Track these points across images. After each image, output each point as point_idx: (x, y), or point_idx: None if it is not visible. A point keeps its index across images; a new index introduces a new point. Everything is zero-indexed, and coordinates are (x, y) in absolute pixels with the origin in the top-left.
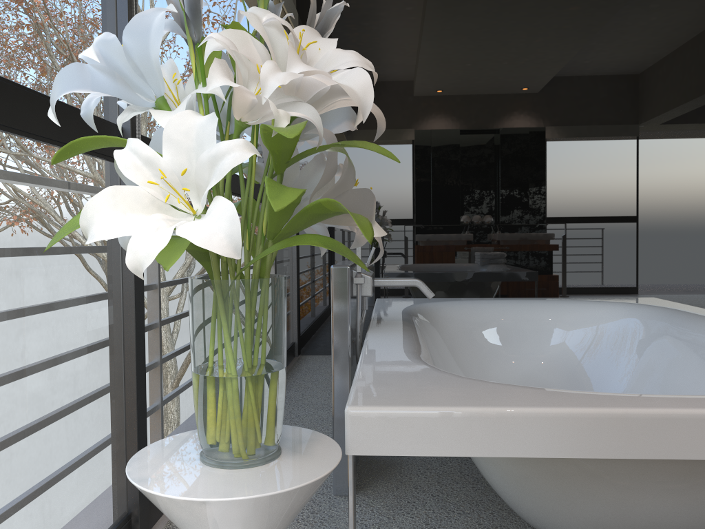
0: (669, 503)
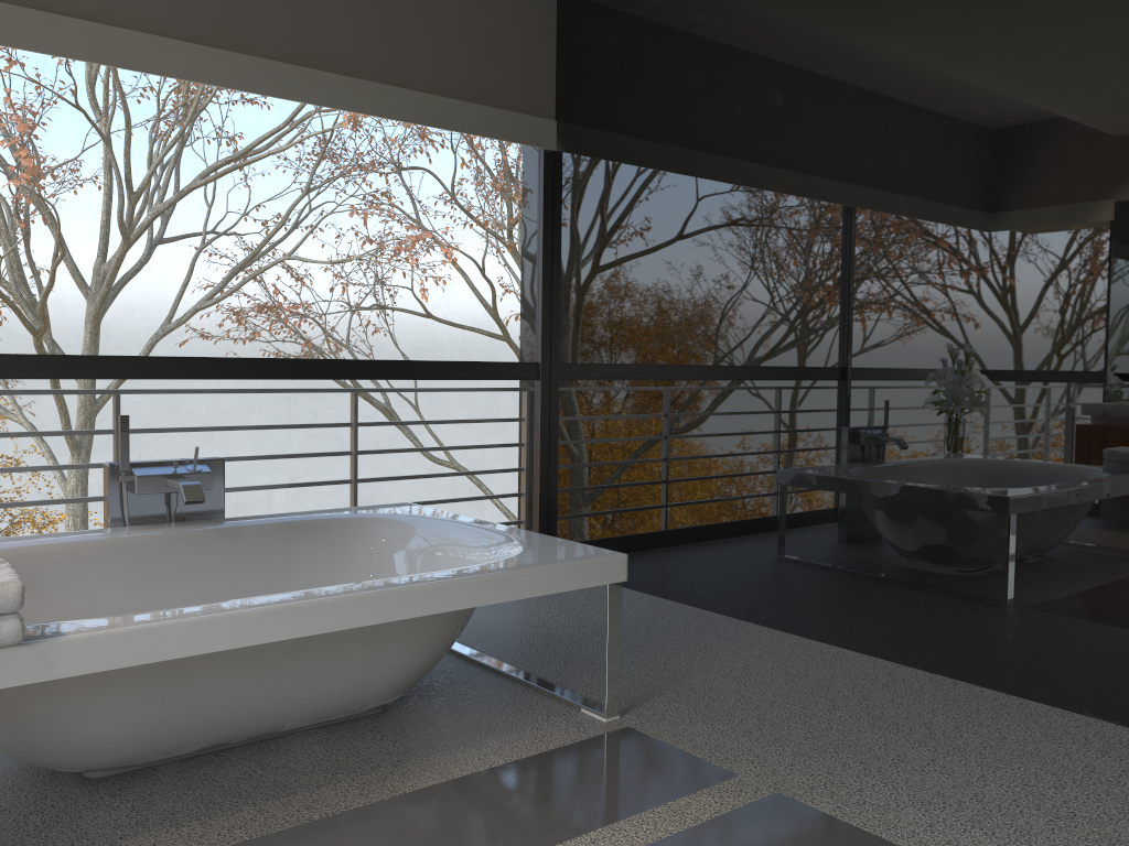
0: None
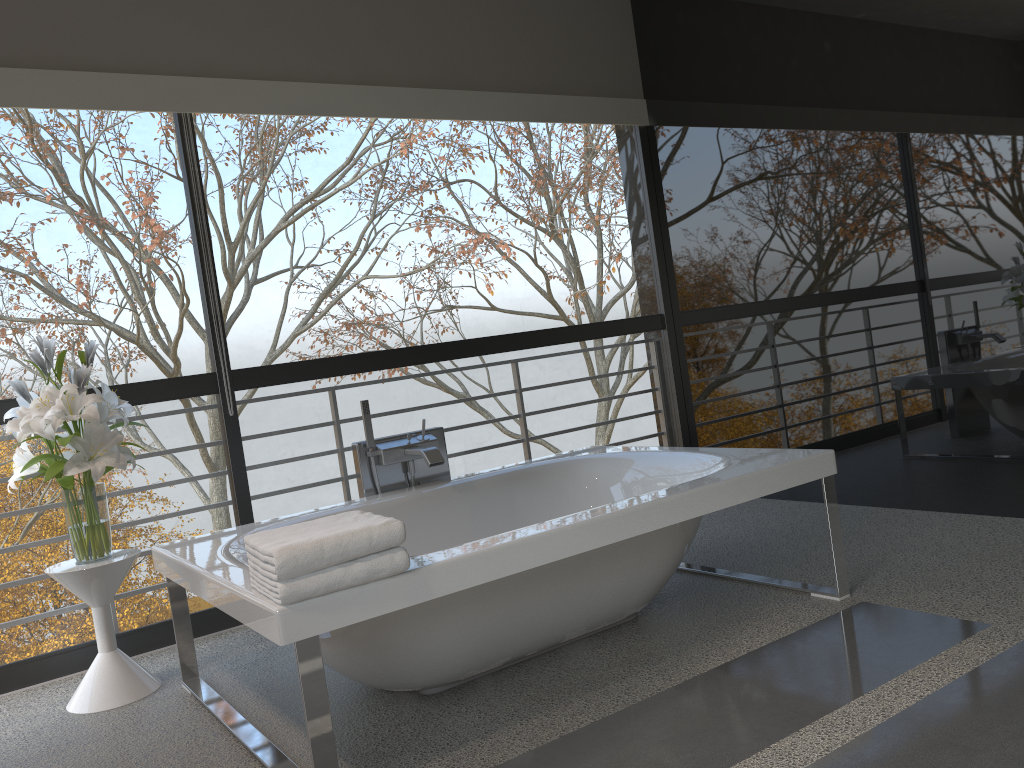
0: None
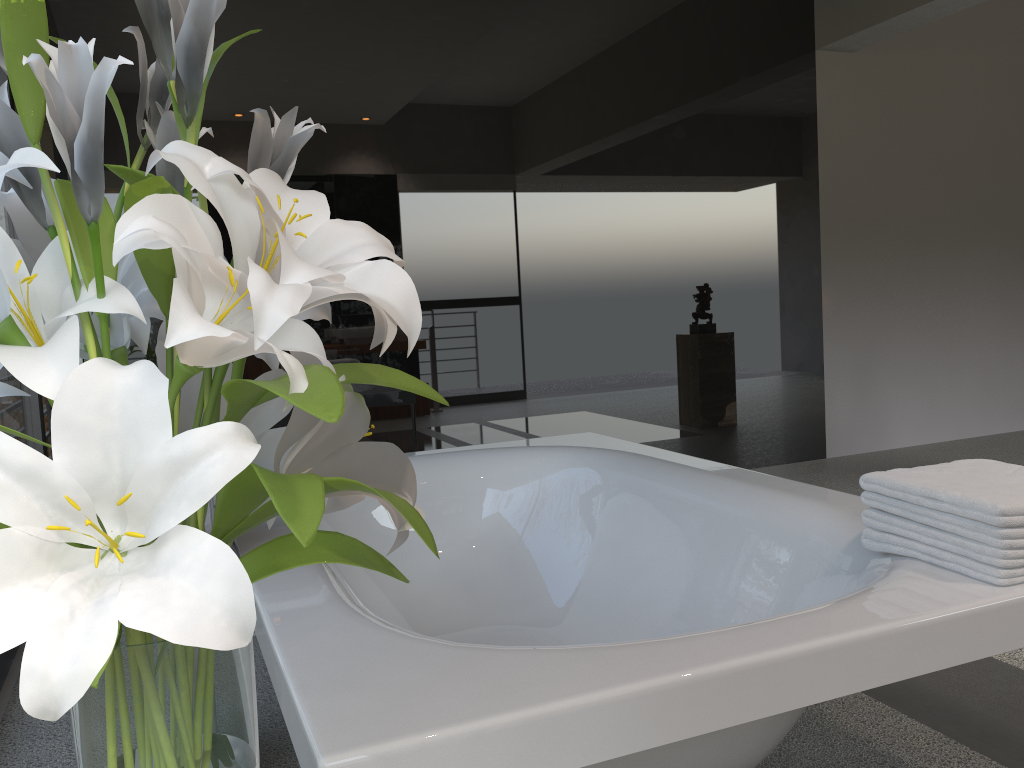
0: (711, 752)
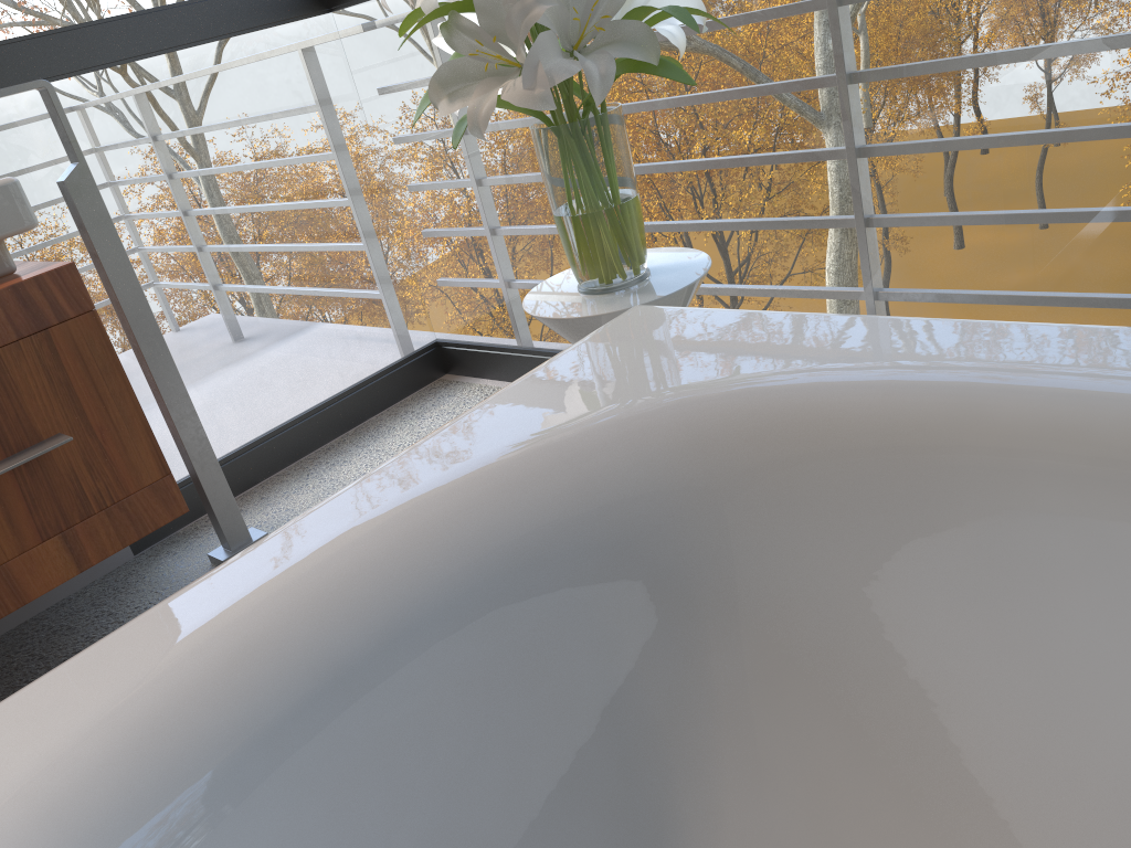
0: None
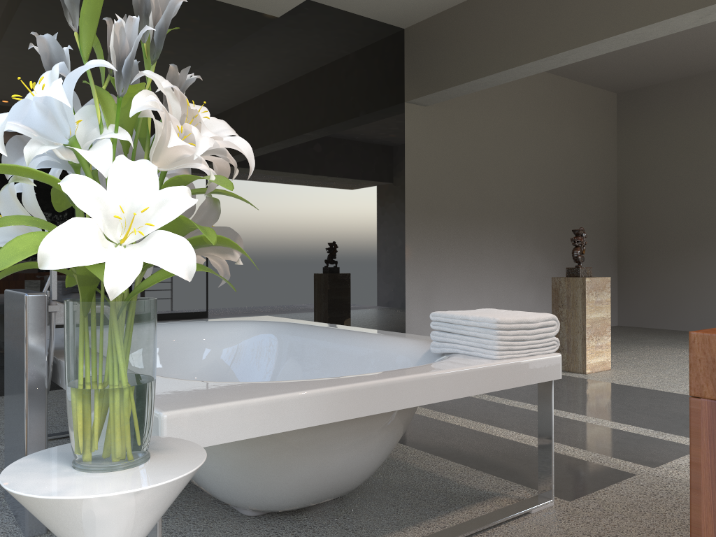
0: (352, 454)
